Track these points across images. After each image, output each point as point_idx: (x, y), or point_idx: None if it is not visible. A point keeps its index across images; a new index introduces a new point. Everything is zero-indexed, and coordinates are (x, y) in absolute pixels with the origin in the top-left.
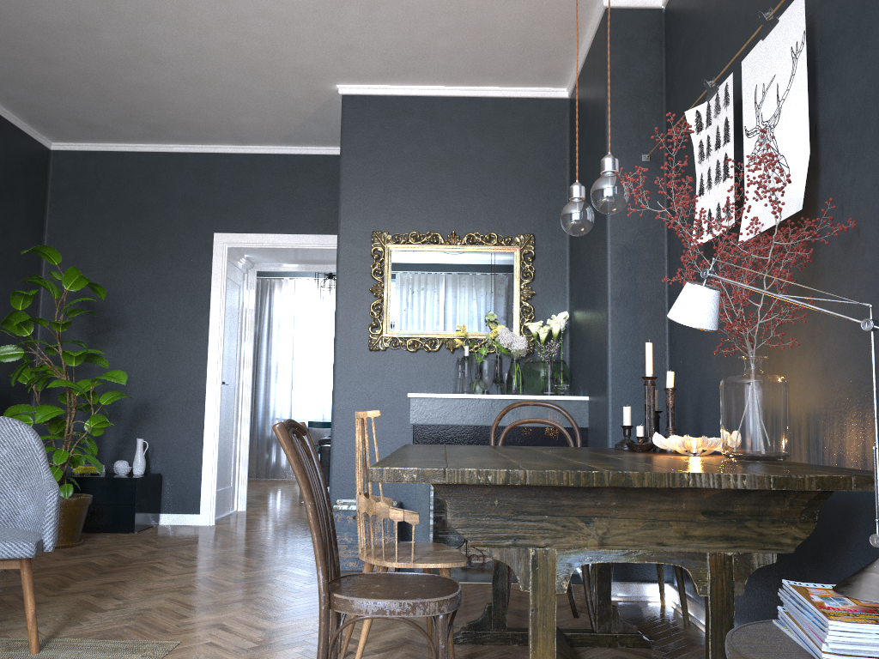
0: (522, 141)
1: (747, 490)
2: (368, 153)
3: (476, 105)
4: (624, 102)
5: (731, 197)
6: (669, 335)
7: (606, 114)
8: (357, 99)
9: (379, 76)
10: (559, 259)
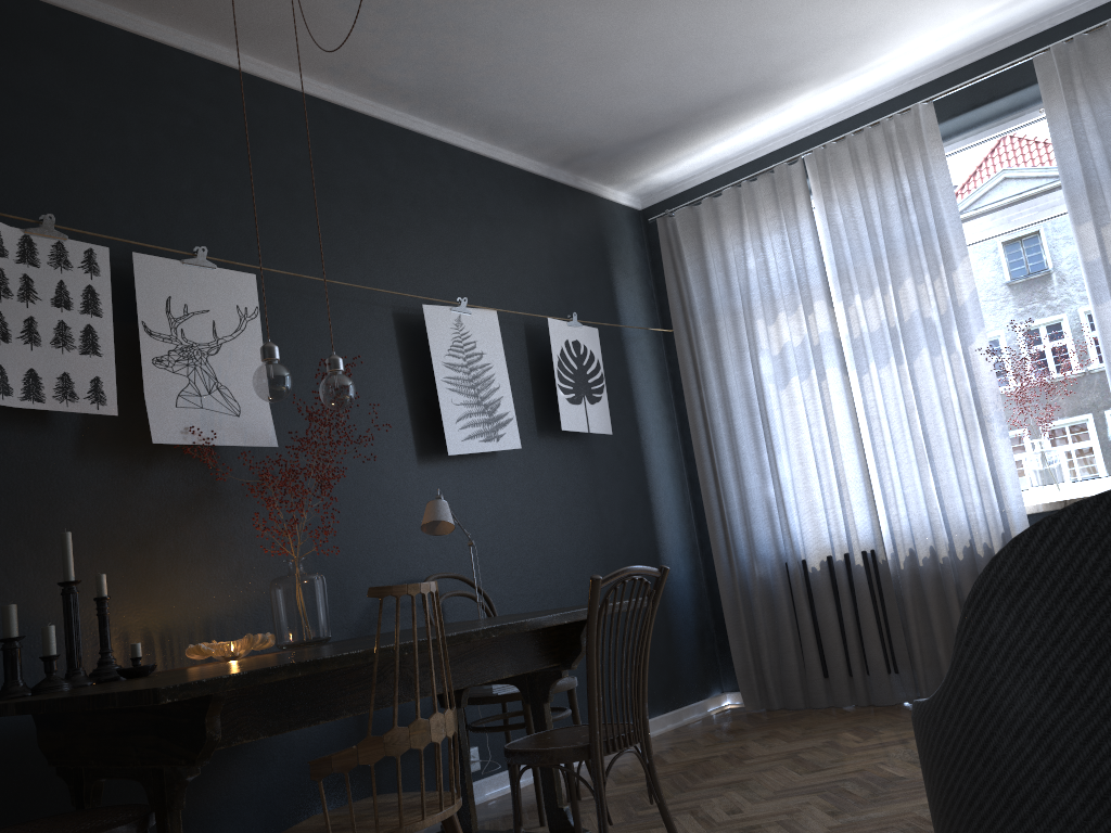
0: None
1: None
2: None
3: None
4: None
5: (108, 381)
6: None
7: None
8: None
9: None
10: None
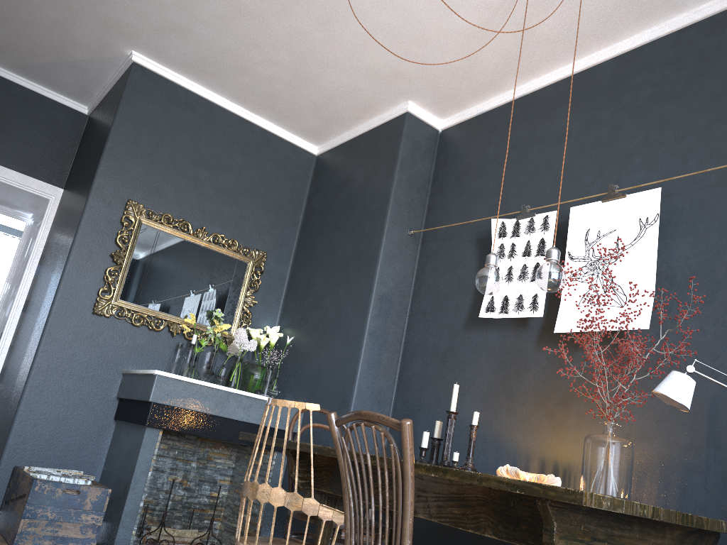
0: (275, 173)
1: (690, 532)
2: (144, 125)
3: (248, 128)
4: (405, 185)
5: (541, 295)
6: (400, 373)
7: (392, 189)
8: (147, 72)
9: (181, 65)
10: (279, 280)
